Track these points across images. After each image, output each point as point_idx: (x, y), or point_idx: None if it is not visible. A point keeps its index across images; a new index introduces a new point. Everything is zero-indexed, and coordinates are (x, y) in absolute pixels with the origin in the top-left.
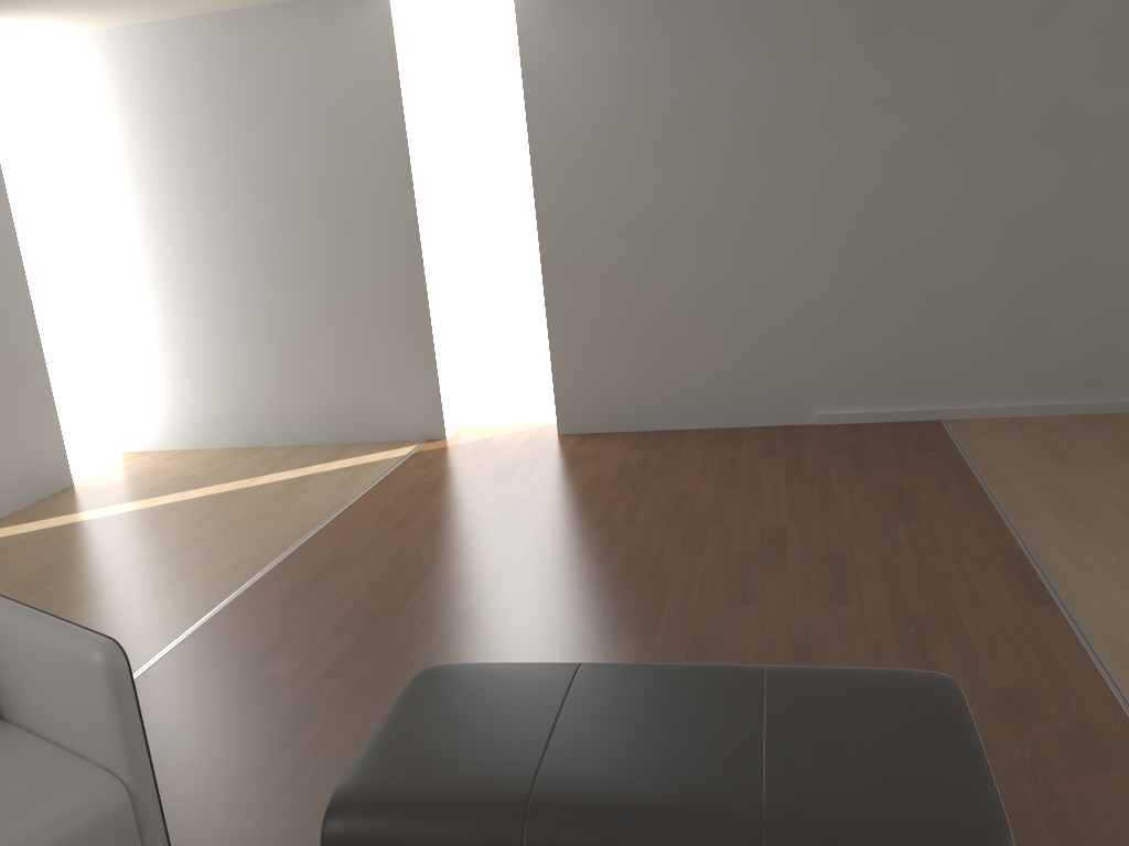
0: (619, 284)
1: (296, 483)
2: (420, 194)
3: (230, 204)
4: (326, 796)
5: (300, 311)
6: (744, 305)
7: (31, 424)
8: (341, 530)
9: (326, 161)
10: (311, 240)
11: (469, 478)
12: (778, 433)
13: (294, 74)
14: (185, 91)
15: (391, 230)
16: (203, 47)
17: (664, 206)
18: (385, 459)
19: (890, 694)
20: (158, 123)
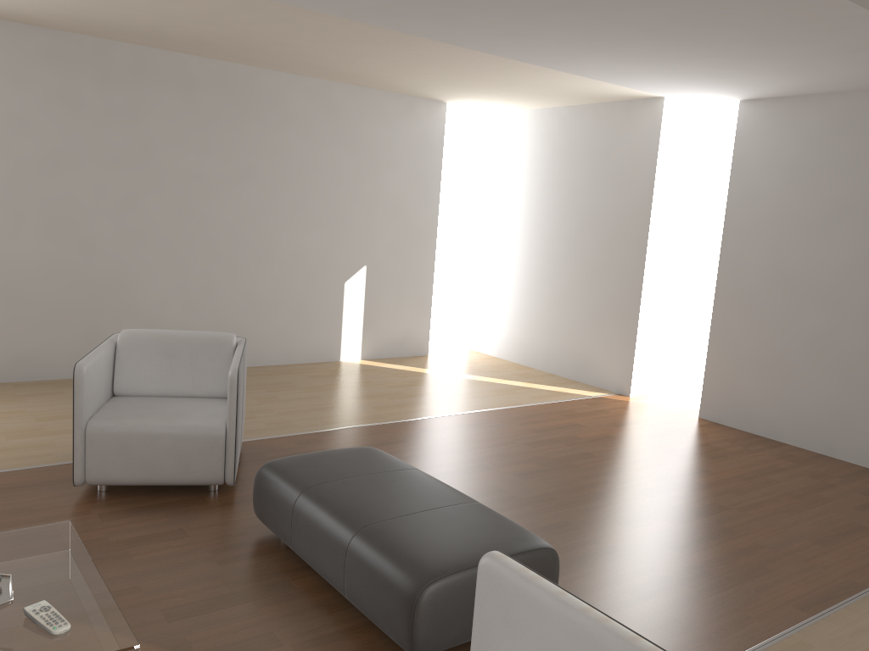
0: (764, 321)
1: (516, 388)
2: (655, 231)
3: (552, 218)
4: None
5: (570, 290)
6: (855, 361)
7: (414, 315)
8: (497, 414)
9: (605, 201)
10: (586, 248)
11: (602, 418)
12: (851, 470)
13: (601, 145)
14: (546, 149)
15: (630, 251)
16: (560, 125)
17: (809, 270)
18: (577, 394)
19: (496, 531)
20: (529, 166)
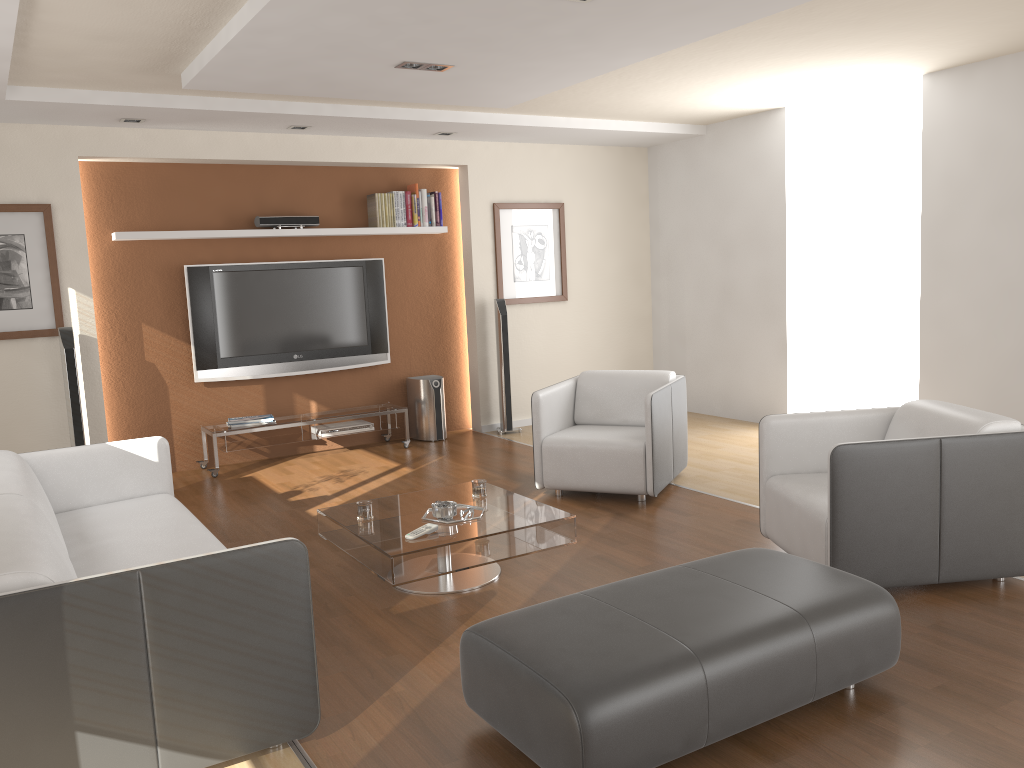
0: None
1: None
2: None
3: None
4: (908, 649)
5: None
6: None
7: None
8: None
9: None
10: None
11: None
12: None
13: None
14: None
15: None
16: None
17: None
18: None
19: (584, 653)
20: None
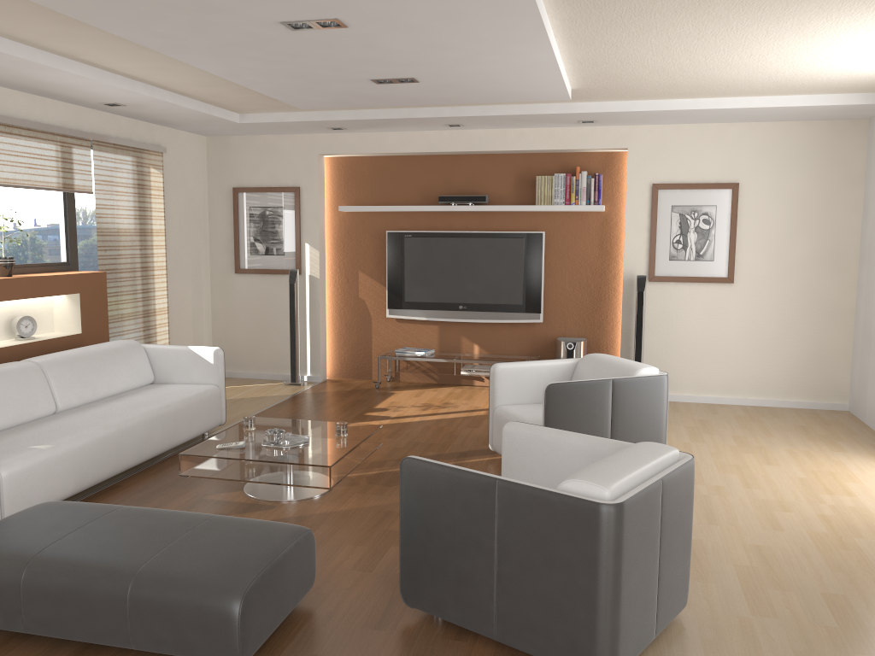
0: None
1: None
2: None
3: None
4: None
5: None
6: None
7: None
8: None
9: None
10: None
11: None
12: None
13: None
14: None
15: None
16: None
17: None
18: None
19: (2, 533)
20: None
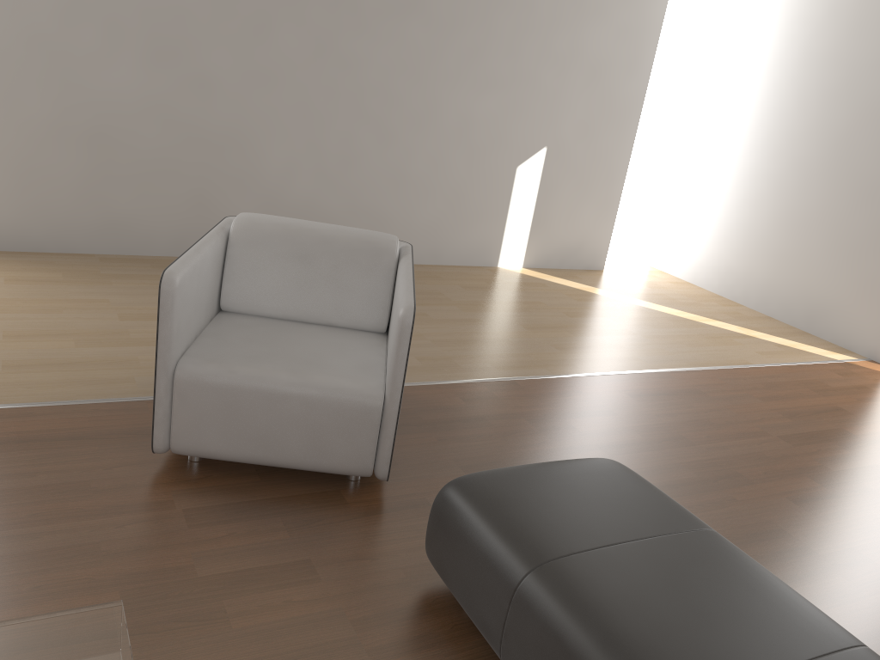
0: None
1: (732, 335)
2: None
3: (809, 107)
4: None
5: (820, 210)
6: None
7: (594, 218)
8: (723, 377)
9: None
10: (858, 154)
11: (868, 400)
12: None
13: None
14: (819, 7)
15: None
16: None
17: None
18: (817, 354)
19: None
20: (786, 30)
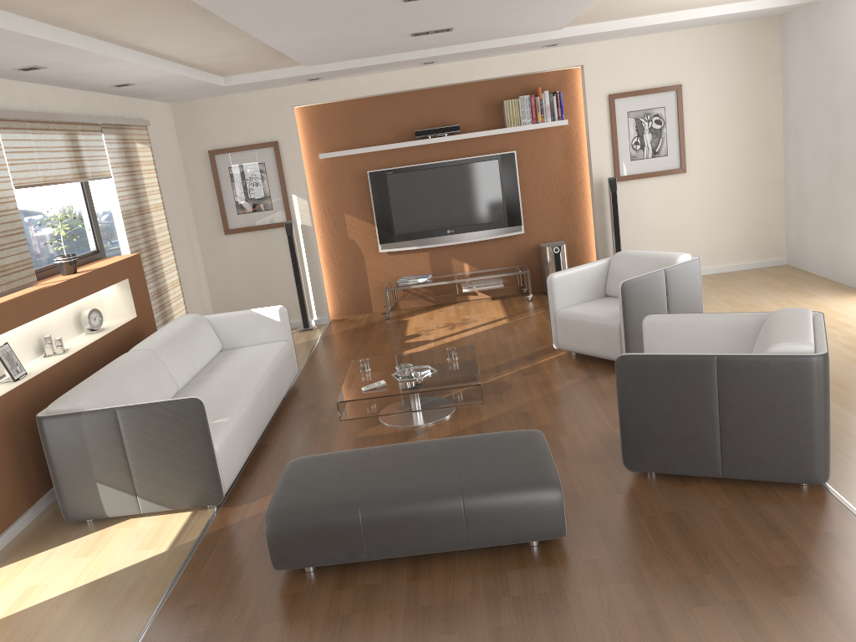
0: None
1: None
2: None
3: None
4: (621, 526)
5: None
6: None
7: None
8: None
9: None
10: None
11: None
12: None
13: None
14: None
15: None
16: None
17: None
18: None
19: (304, 489)
20: None
